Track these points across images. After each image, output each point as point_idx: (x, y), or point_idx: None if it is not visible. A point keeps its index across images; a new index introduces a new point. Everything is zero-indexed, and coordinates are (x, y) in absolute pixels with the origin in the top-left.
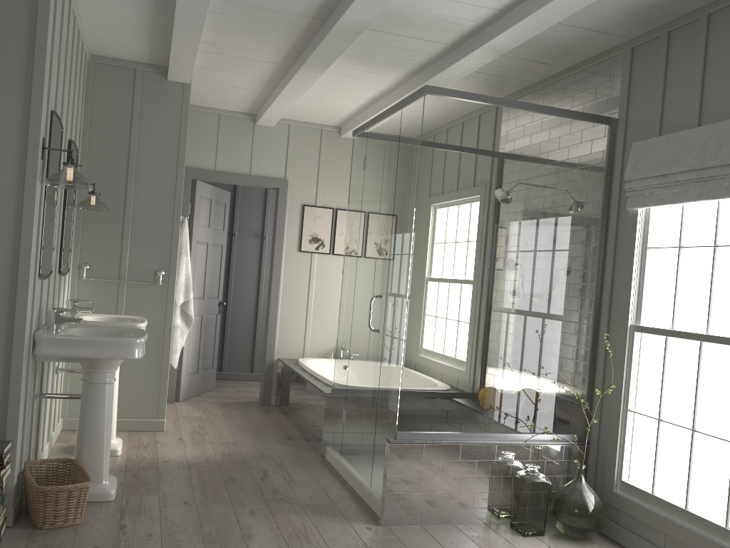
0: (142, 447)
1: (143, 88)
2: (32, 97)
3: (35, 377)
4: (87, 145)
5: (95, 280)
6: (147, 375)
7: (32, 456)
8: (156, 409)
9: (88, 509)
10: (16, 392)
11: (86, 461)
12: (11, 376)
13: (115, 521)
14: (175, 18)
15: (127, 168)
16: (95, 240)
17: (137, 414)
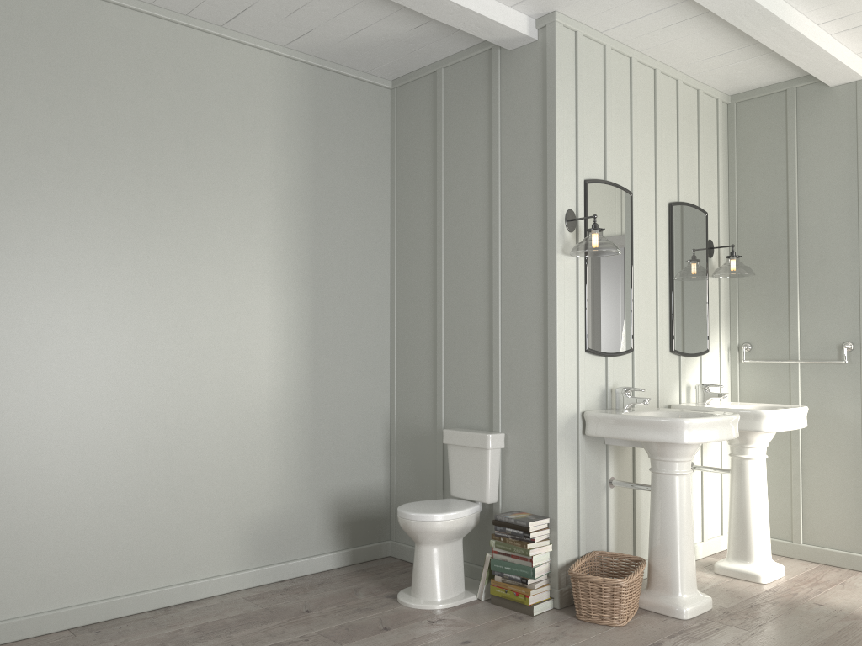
0: (811, 582)
1: (798, 109)
2: (547, 174)
3: (606, 461)
4: (735, 202)
5: (757, 362)
6: (842, 490)
7: (622, 551)
8: (859, 539)
9: (646, 618)
10: (553, 469)
11: (656, 564)
12: (548, 452)
13: (656, 637)
14: (728, 20)
15: (787, 215)
16: (755, 313)
17: (831, 542)
